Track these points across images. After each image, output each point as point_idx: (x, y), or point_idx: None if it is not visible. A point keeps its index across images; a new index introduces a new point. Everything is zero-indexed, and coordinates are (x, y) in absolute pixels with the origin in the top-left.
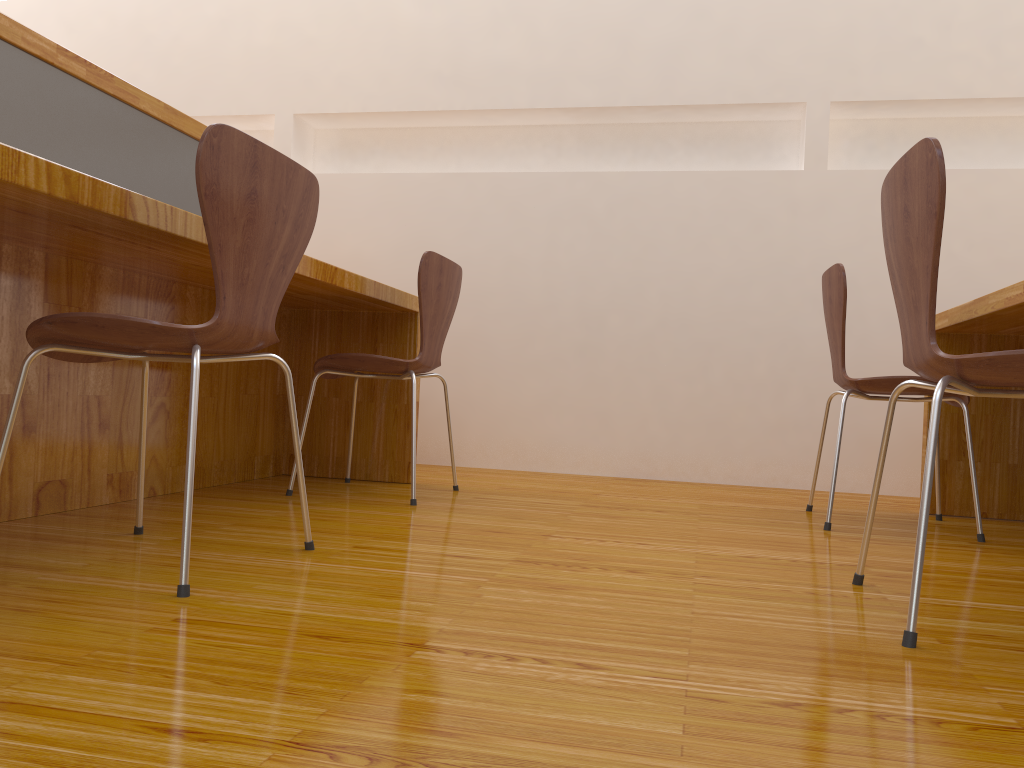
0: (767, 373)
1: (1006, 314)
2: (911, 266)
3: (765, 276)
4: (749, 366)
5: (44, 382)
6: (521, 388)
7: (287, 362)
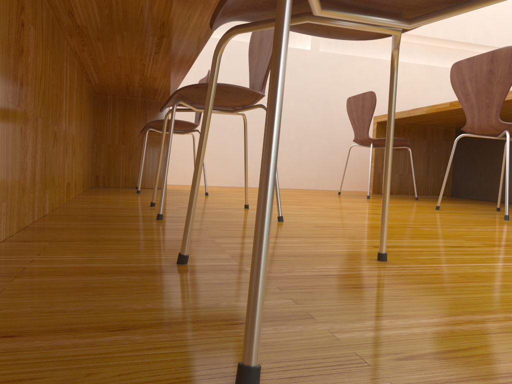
0: (295, 139)
1: (427, 115)
2: (489, 91)
3: (294, 96)
4: (288, 135)
5: (68, 125)
6: (184, 144)
7: (93, 125)
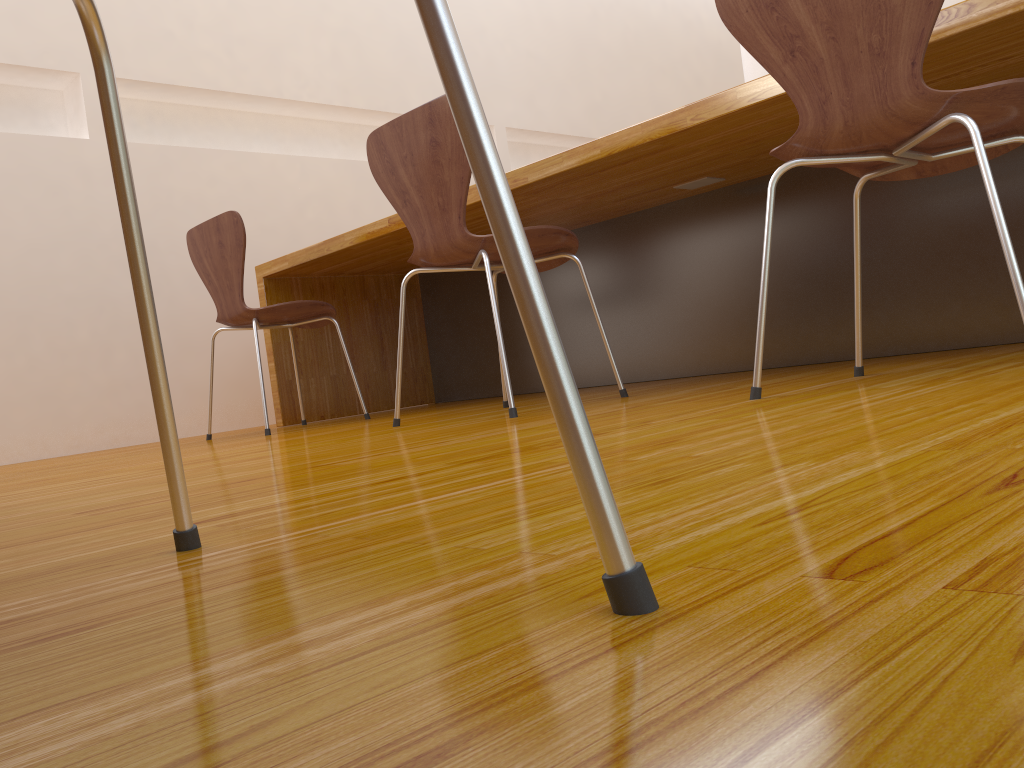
0: (91, 338)
1: (355, 248)
2: (440, 180)
3: (71, 242)
4: (71, 333)
5: None
6: None
7: None
